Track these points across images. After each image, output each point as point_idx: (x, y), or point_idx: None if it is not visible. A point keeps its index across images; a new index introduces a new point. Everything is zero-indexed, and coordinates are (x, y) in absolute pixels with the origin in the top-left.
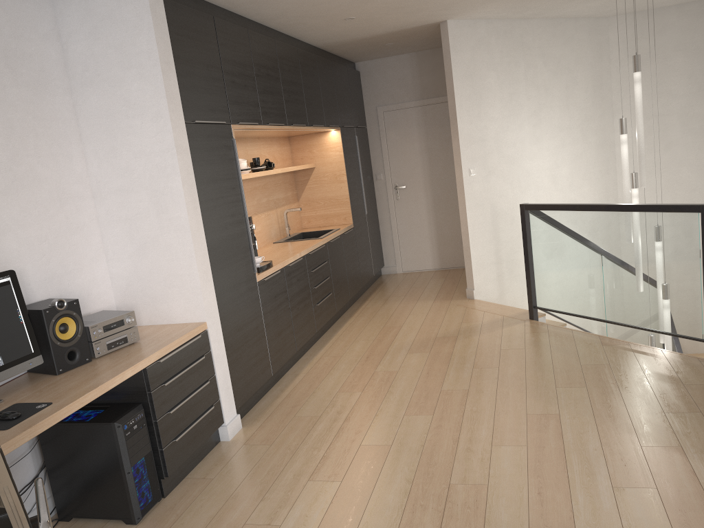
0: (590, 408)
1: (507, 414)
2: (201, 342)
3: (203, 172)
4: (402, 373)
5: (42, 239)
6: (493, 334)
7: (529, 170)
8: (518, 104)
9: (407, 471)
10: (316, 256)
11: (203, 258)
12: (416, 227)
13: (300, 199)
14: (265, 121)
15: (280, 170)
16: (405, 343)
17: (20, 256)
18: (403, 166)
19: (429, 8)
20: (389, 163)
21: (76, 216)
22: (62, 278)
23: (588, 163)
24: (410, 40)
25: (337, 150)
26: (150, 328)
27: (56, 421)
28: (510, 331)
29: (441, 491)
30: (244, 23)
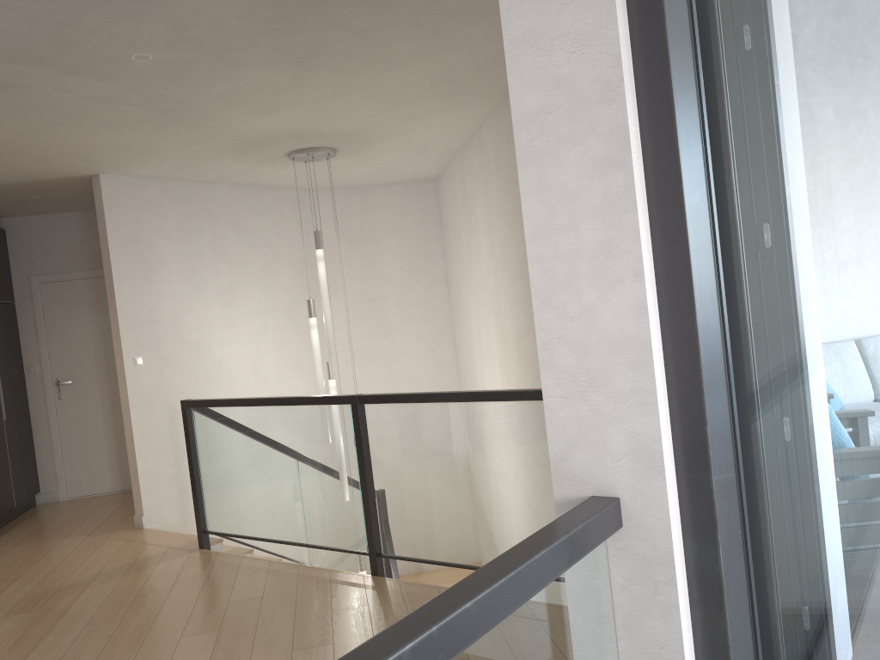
0: (208, 659)
1: None
2: None
3: None
4: None
5: None
6: (141, 574)
7: (220, 358)
8: (203, 279)
9: None
10: None
11: None
12: (88, 435)
13: None
14: None
15: None
16: (10, 601)
17: None
18: (68, 355)
19: (60, 156)
20: (48, 350)
21: None
22: None
23: (299, 351)
24: (64, 194)
25: None
26: None
27: None
28: (166, 566)
29: None
30: None
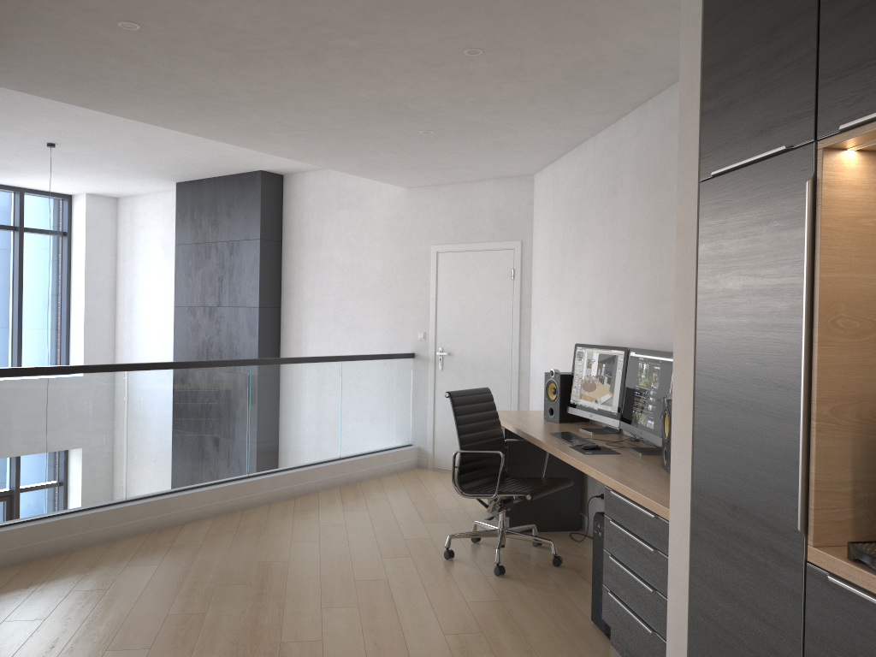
0: None
1: None
2: (658, 528)
3: (713, 267)
4: None
5: None
6: None
7: None
8: None
9: None
10: None
11: (683, 412)
12: None
13: None
14: None
15: None
16: None
17: None
18: None
19: None
20: None
21: None
22: None
23: None
24: None
25: None
26: None
27: (560, 457)
28: None
29: None
30: None
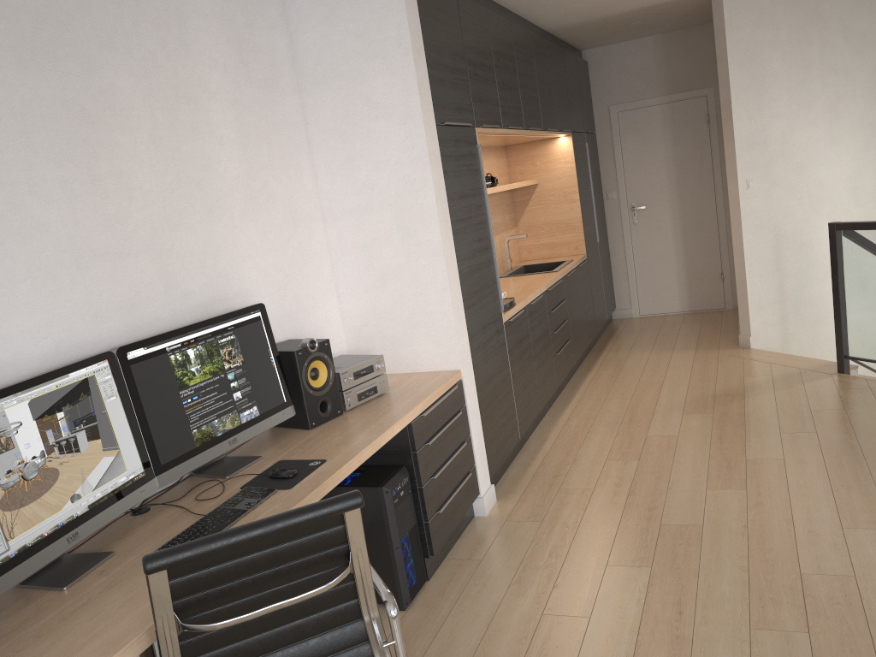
0: None
1: (850, 490)
2: (457, 394)
3: (452, 186)
4: (685, 438)
5: (278, 268)
6: (793, 391)
7: (822, 180)
8: (810, 94)
9: (736, 557)
10: (554, 294)
11: (456, 291)
12: (659, 258)
13: (518, 224)
14: (505, 123)
15: (505, 186)
16: (676, 402)
17: (259, 288)
18: (642, 181)
19: None
20: (624, 177)
21: (308, 242)
22: (297, 316)
23: None
24: (662, 17)
25: (568, 162)
26: (391, 377)
27: (339, 480)
28: (815, 387)
29: (792, 582)
30: (480, 2)
